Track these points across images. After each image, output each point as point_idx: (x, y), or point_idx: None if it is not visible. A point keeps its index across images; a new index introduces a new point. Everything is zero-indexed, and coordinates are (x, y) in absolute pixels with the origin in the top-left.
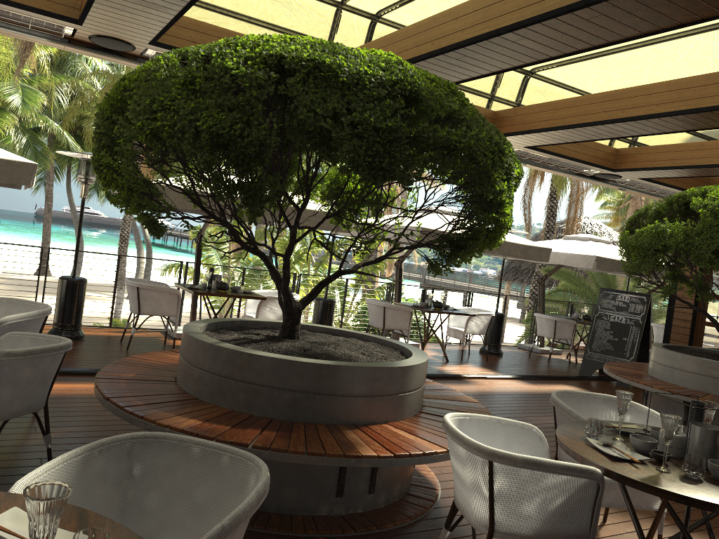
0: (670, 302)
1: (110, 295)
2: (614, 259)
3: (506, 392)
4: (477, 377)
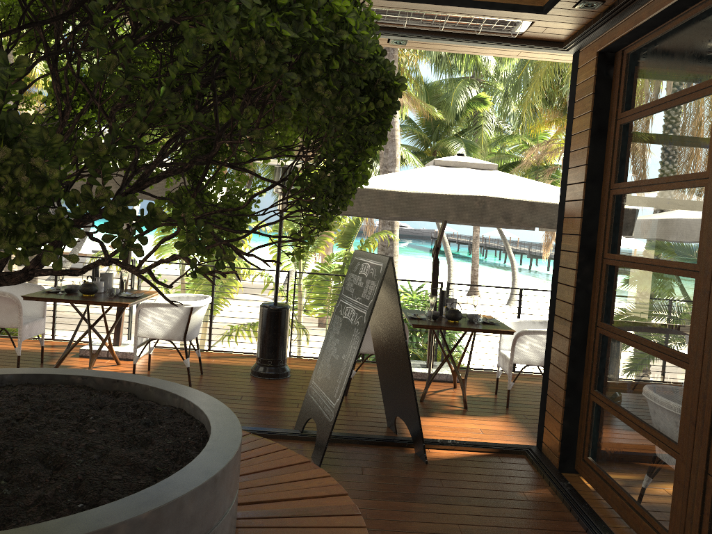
0: (553, 280)
1: (262, 296)
2: (385, 190)
3: None
4: None
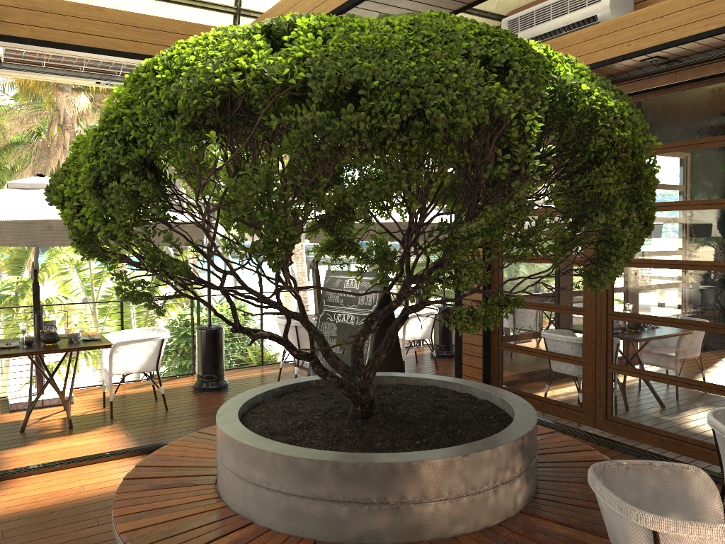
0: None
1: None
2: None
3: (25, 511)
4: (35, 471)
